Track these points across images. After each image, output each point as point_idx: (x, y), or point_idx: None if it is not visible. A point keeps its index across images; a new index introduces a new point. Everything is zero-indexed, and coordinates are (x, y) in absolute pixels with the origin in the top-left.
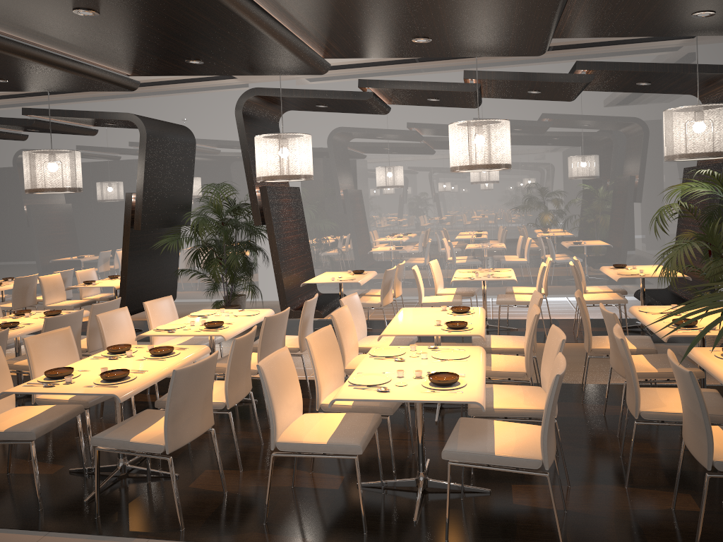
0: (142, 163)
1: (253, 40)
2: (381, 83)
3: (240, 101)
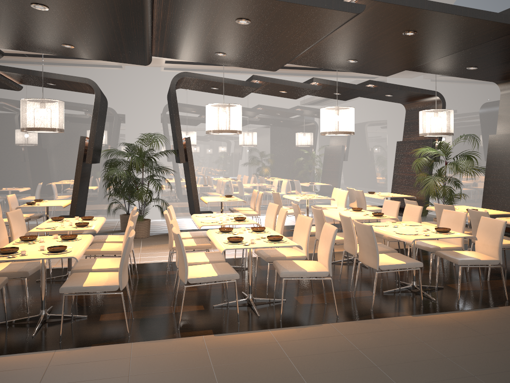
0: (96, 115)
1: (291, 49)
2: (267, 79)
3: (174, 79)
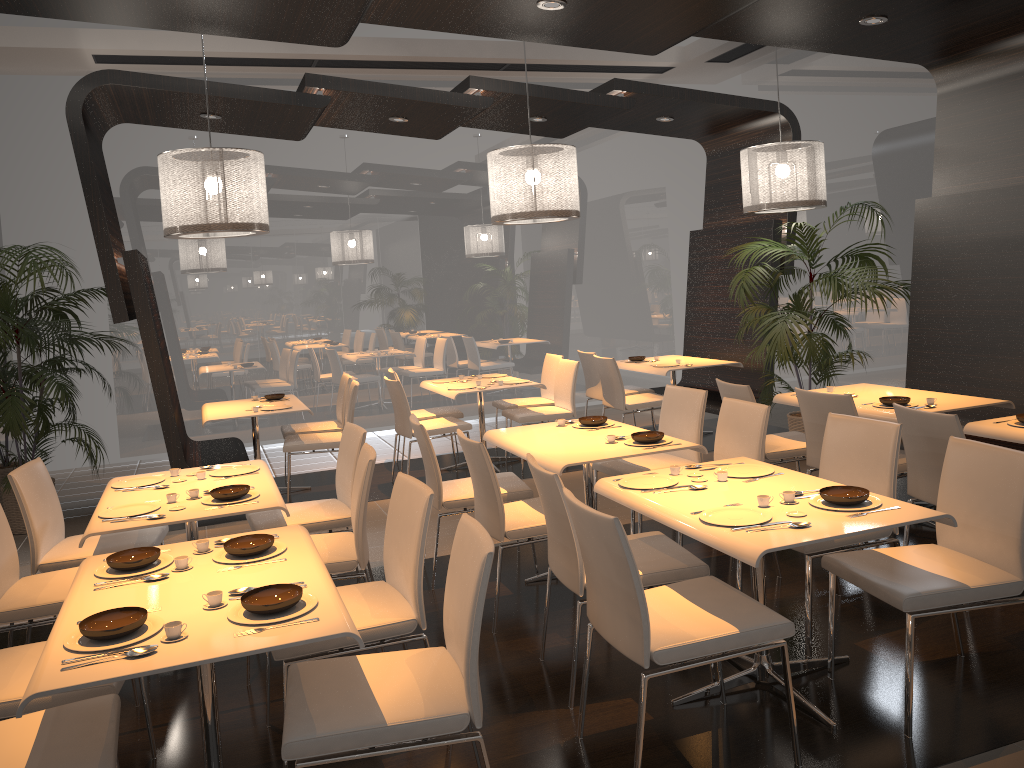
0: None
1: None
2: (345, 83)
3: (77, 93)
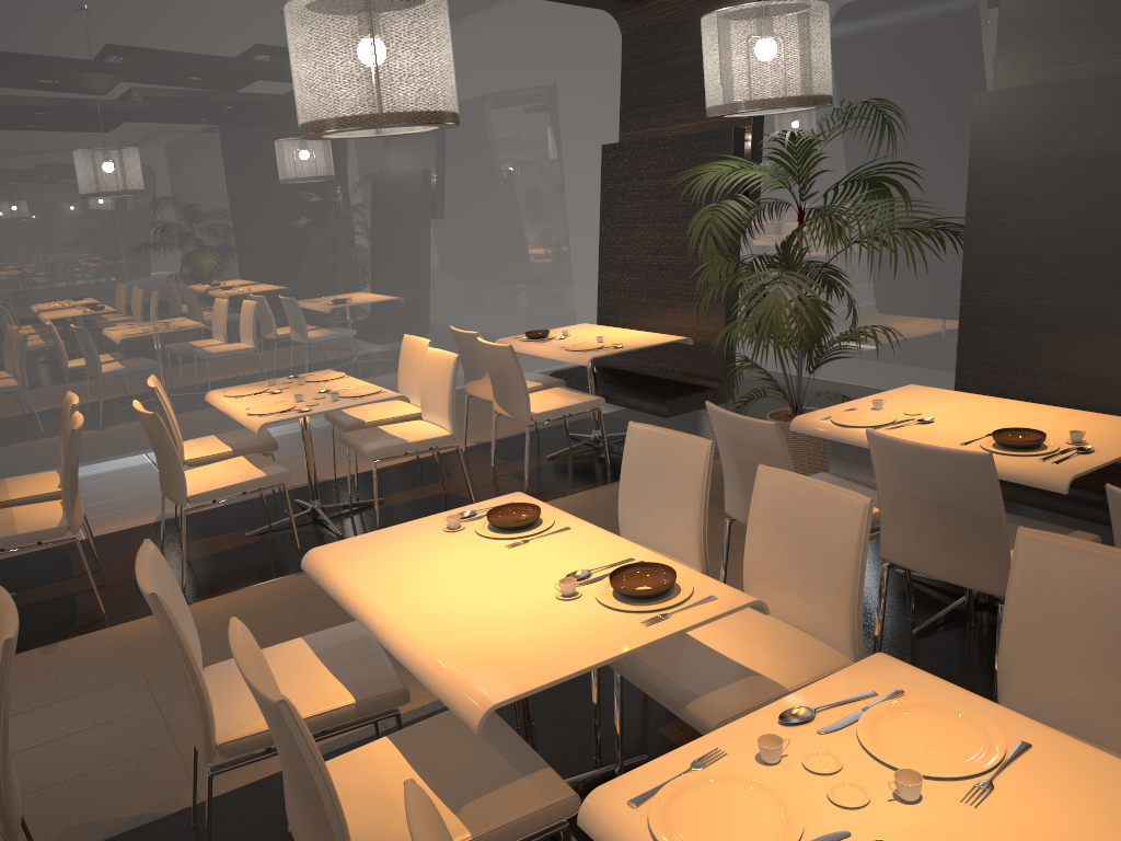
0: None
1: None
2: None
3: None
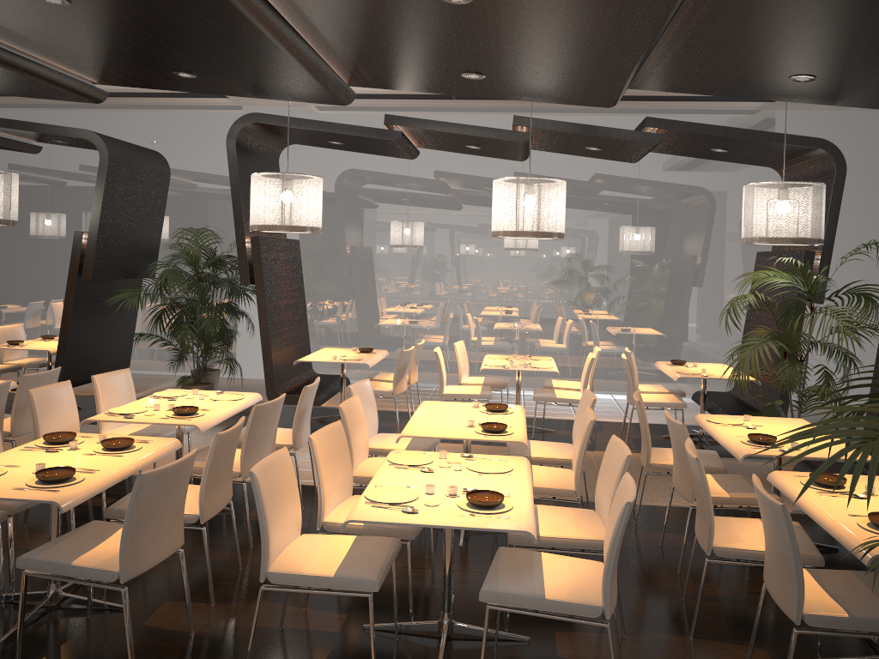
0: (100, 195)
1: (266, 56)
2: (413, 122)
3: (234, 128)
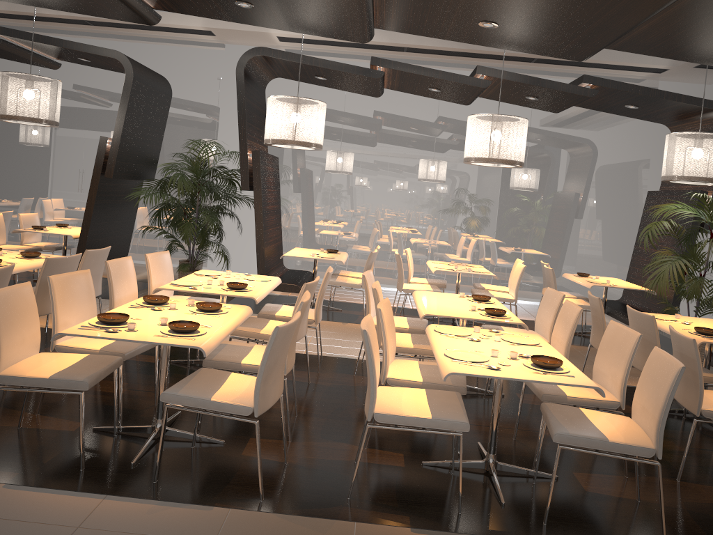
0: (124, 106)
1: None
2: (394, 64)
3: (243, 58)
